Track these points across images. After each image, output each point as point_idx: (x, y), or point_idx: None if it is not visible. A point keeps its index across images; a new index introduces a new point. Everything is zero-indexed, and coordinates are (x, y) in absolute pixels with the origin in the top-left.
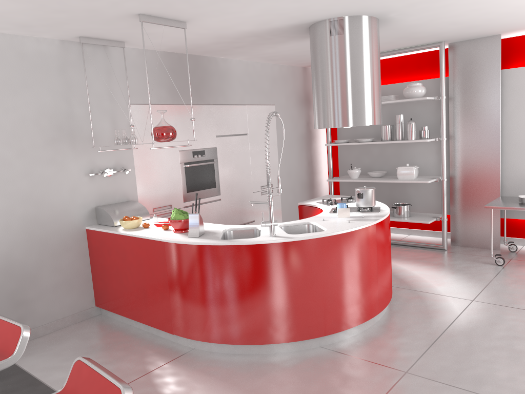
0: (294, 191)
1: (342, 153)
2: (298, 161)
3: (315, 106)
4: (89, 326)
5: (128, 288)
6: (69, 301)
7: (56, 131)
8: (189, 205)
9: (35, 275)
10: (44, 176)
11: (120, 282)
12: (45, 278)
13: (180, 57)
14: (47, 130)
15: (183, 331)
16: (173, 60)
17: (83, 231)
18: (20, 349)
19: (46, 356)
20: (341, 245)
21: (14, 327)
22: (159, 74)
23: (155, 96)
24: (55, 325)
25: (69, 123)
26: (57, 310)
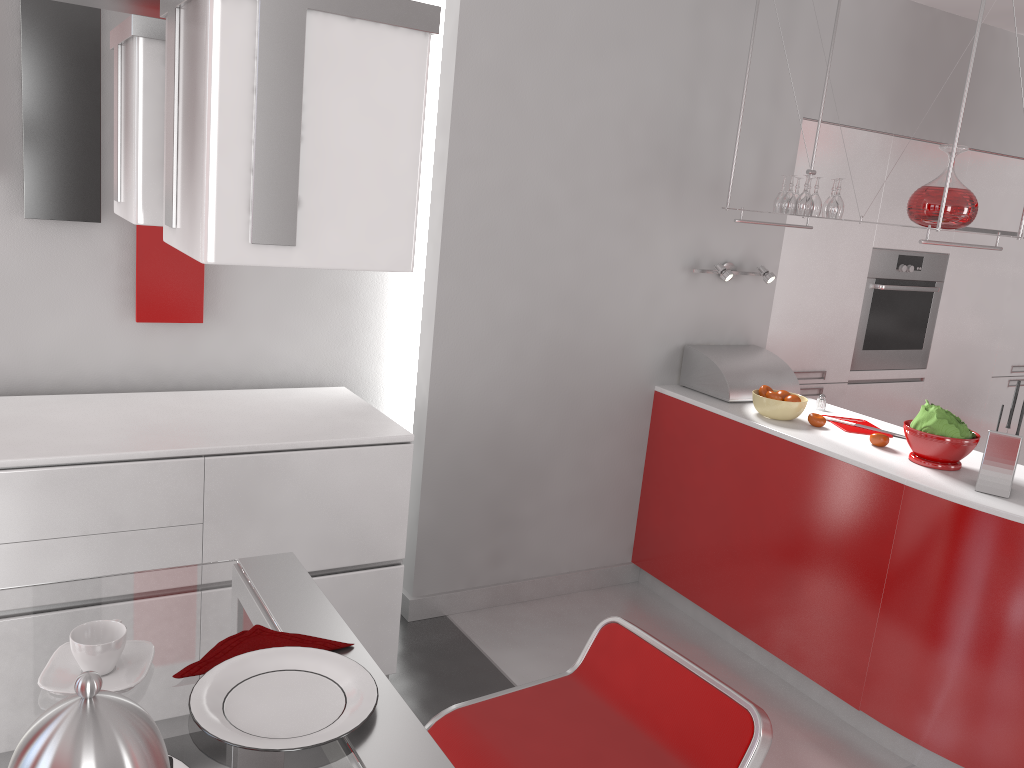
0: None
1: None
2: None
3: None
4: (622, 608)
5: (744, 556)
6: (588, 540)
7: (653, 157)
8: (857, 380)
9: (542, 470)
10: (607, 256)
11: (721, 535)
12: (558, 480)
13: (936, 19)
14: (637, 151)
15: (895, 715)
16: (918, 26)
17: (649, 394)
18: None
19: (550, 660)
20: None
21: (721, 701)
22: (882, 54)
23: (860, 109)
24: (553, 585)
25: (681, 143)
26: (562, 553)
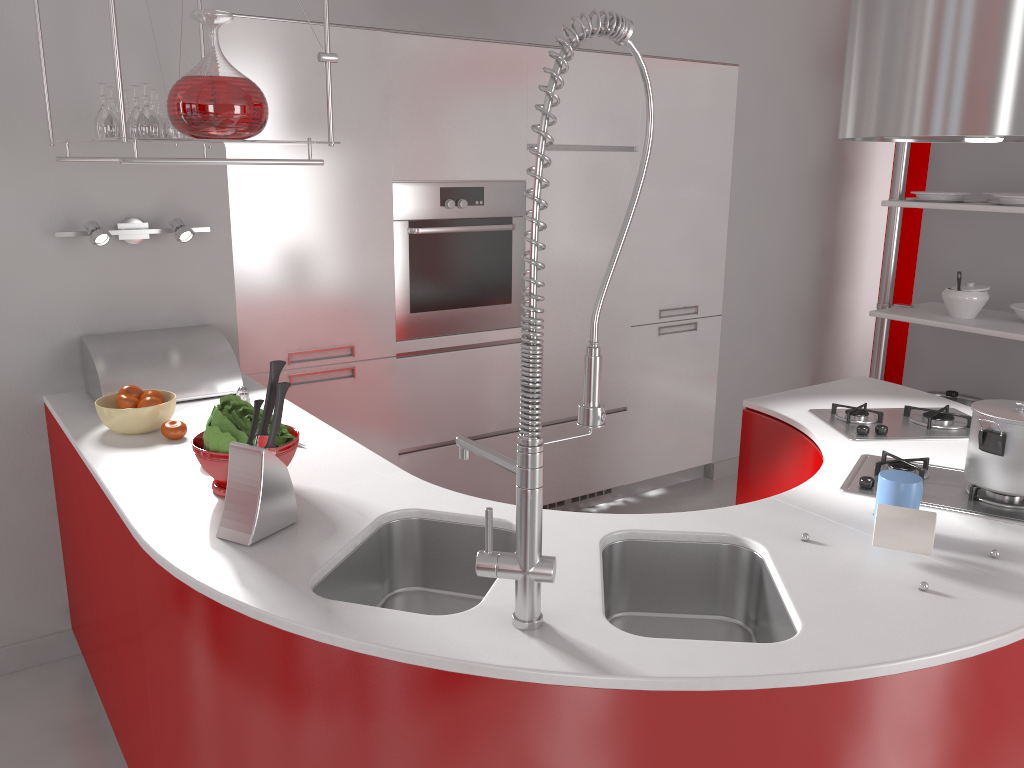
0: (764, 331)
1: (935, 232)
2: (791, 245)
3: (854, 44)
4: (18, 701)
5: (100, 629)
6: None
7: None
8: (416, 352)
9: None
10: None
11: (89, 599)
12: None
13: None
14: None
15: None
16: None
17: (35, 407)
18: None
19: None
20: (860, 732)
21: None
22: None
23: None
24: None
25: None
26: None
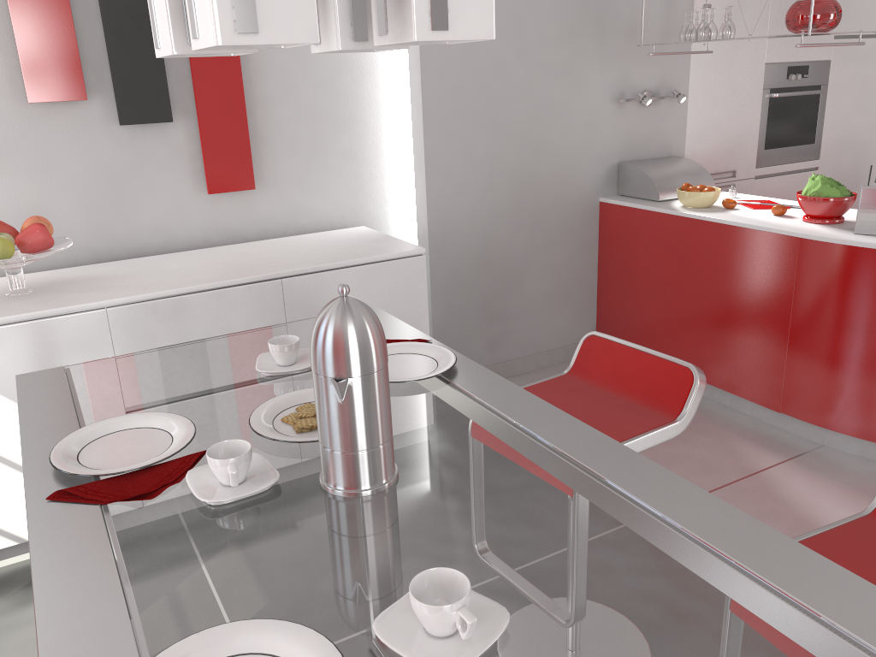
0: None
1: None
2: None
3: None
4: None
5: (683, 316)
6: (561, 324)
7: (578, 12)
8: (762, 175)
9: (520, 273)
10: (550, 98)
11: (663, 303)
12: (533, 280)
13: None
14: (565, 9)
15: (806, 411)
16: None
17: (595, 205)
18: (690, 409)
19: None
20: None
21: (670, 366)
22: None
23: None
24: (538, 360)
25: None
26: (542, 336)
